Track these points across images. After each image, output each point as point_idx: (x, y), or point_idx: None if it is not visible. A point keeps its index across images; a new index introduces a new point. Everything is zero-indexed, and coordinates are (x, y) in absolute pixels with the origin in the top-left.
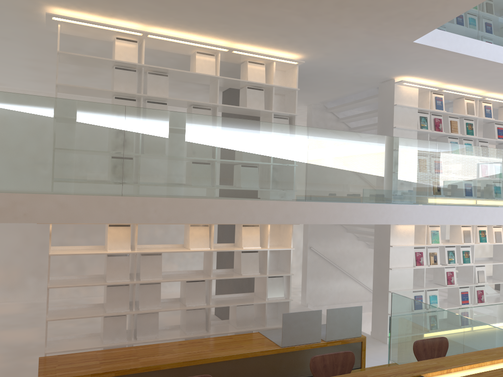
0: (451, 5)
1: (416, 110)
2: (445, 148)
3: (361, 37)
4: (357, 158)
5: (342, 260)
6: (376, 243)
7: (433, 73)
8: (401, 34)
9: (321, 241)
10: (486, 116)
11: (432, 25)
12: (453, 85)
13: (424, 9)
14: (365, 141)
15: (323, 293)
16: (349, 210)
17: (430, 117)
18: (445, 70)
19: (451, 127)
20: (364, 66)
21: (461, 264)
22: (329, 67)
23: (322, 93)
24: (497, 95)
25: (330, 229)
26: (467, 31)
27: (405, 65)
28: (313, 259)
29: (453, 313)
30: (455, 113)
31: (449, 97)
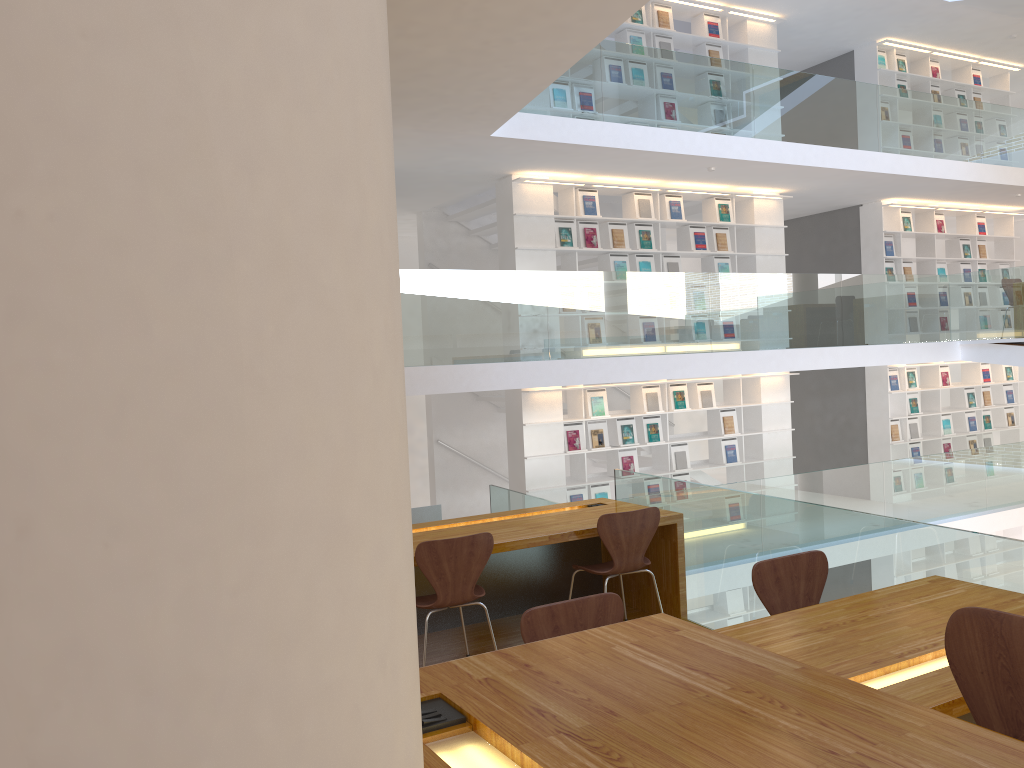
0: (503, 98)
1: (552, 219)
2: (560, 279)
3: (414, 135)
4: (420, 304)
5: (494, 458)
6: (508, 422)
7: (561, 166)
8: (466, 129)
9: (457, 429)
10: (672, 217)
11: (499, 118)
12: (608, 177)
13: (471, 104)
14: (429, 280)
15: (466, 512)
16: (407, 377)
17: (577, 227)
18: (573, 162)
19: (613, 240)
20: (453, 163)
21: (644, 444)
22: (403, 167)
23: (424, 197)
24: (688, 184)
25: (470, 410)
26: (584, 108)
27: (508, 159)
28: (444, 460)
29: (537, 498)
30: (625, 215)
31: (613, 193)
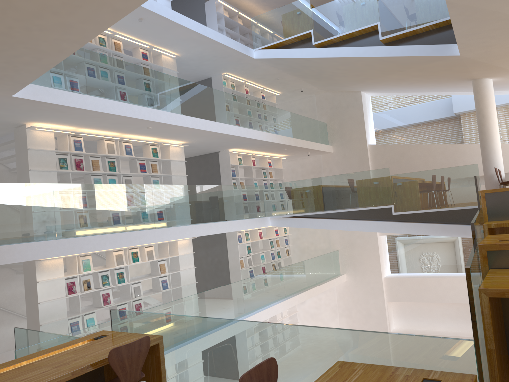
0: (22, 70)
1: (54, 152)
2: (62, 188)
3: None
4: None
5: (14, 303)
6: (26, 281)
7: (60, 120)
8: None
9: None
10: (127, 154)
11: (19, 84)
12: (89, 129)
13: None
14: None
15: None
16: None
17: (70, 158)
18: (68, 118)
19: (93, 166)
20: None
21: (116, 285)
22: None
23: None
24: (135, 136)
25: None
26: (75, 86)
27: (24, 113)
28: None
29: (52, 334)
30: (99, 152)
31: (92, 139)
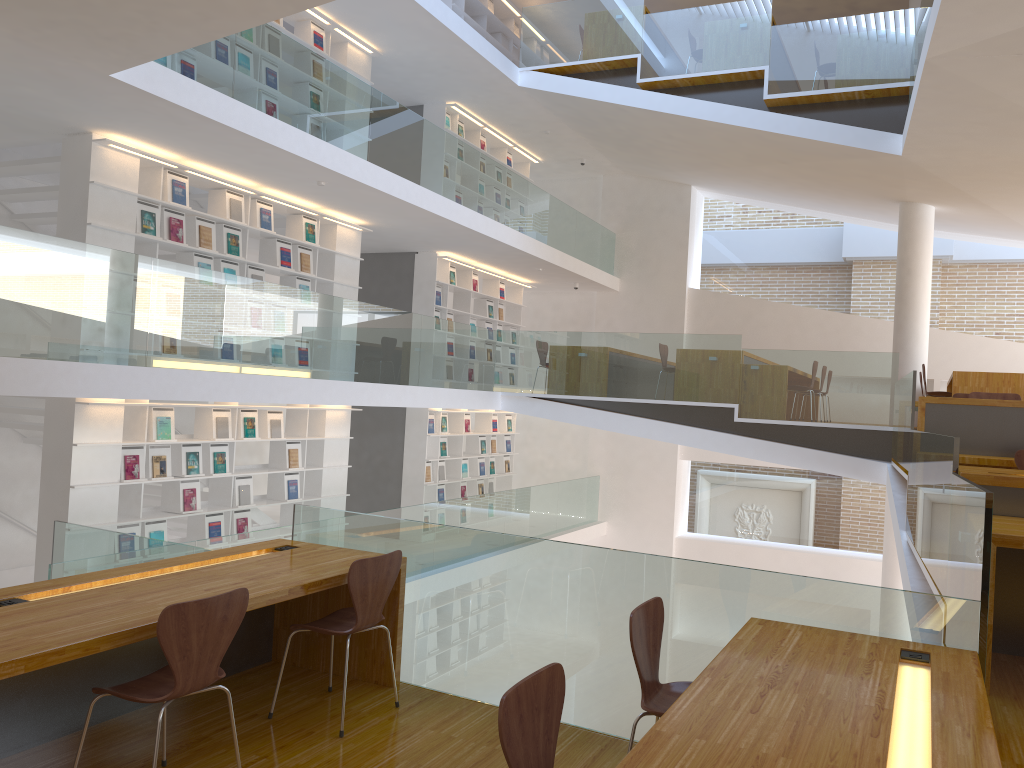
0: (162, 32)
1: (135, 198)
2: (168, 270)
3: (4, 42)
4: None
5: None
6: (47, 440)
7: (163, 138)
8: (84, 58)
9: None
10: (263, 226)
11: (138, 57)
12: (205, 165)
13: (116, 27)
14: (5, 240)
15: None
16: None
17: (162, 214)
18: (182, 137)
19: (201, 238)
20: (25, 98)
21: (210, 475)
22: None
23: None
24: (282, 195)
25: None
26: (214, 78)
27: (106, 112)
28: None
29: (148, 539)
30: (211, 213)
31: (201, 185)
